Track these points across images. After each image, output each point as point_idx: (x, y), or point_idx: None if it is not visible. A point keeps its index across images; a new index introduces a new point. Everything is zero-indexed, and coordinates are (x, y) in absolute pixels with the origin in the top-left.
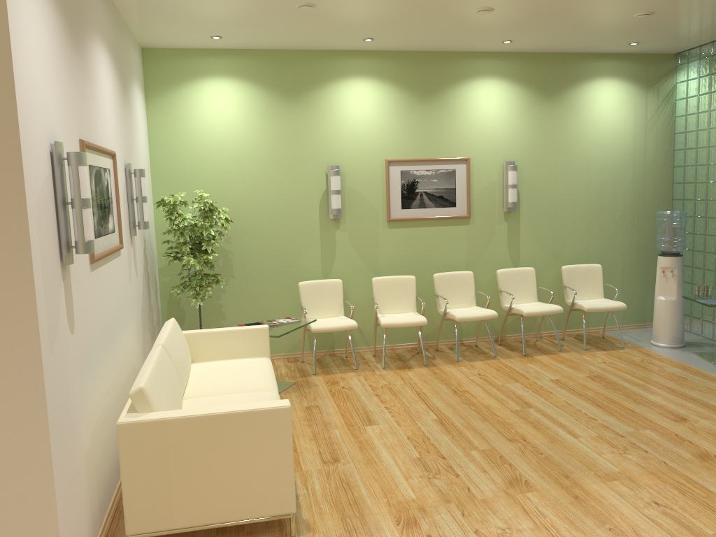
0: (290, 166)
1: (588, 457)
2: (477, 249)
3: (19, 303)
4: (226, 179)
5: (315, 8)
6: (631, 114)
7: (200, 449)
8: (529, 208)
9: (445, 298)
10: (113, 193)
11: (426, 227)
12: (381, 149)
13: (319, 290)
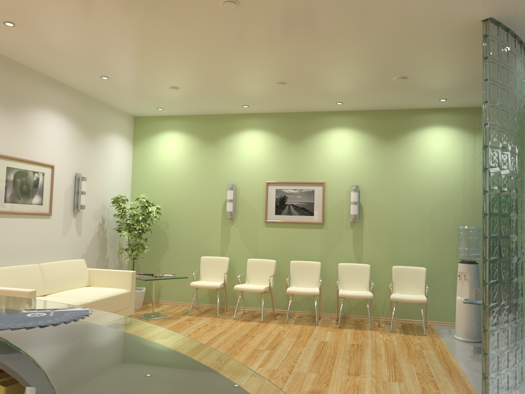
0: (206, 183)
1: None
2: (329, 247)
3: None
4: (170, 190)
5: (181, 88)
6: (460, 152)
7: None
8: (371, 220)
9: (287, 277)
10: (47, 185)
11: (292, 228)
12: (263, 174)
13: (213, 263)
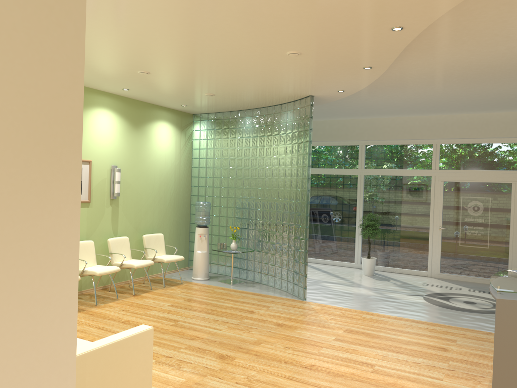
0: None
1: (238, 337)
2: (94, 225)
3: (68, 261)
4: None
5: None
6: (174, 144)
7: (104, 371)
8: (124, 197)
9: (84, 260)
10: None
11: None
12: None
13: None
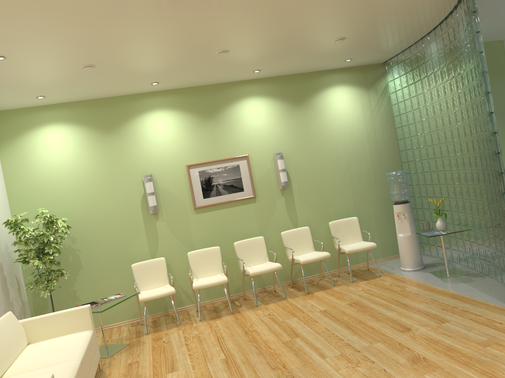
0: (115, 179)
1: (328, 374)
2: (265, 219)
3: None
4: (67, 196)
5: (96, 67)
6: (359, 108)
7: None
8: (298, 184)
9: (242, 259)
10: None
11: (224, 209)
12: (181, 158)
13: (147, 268)
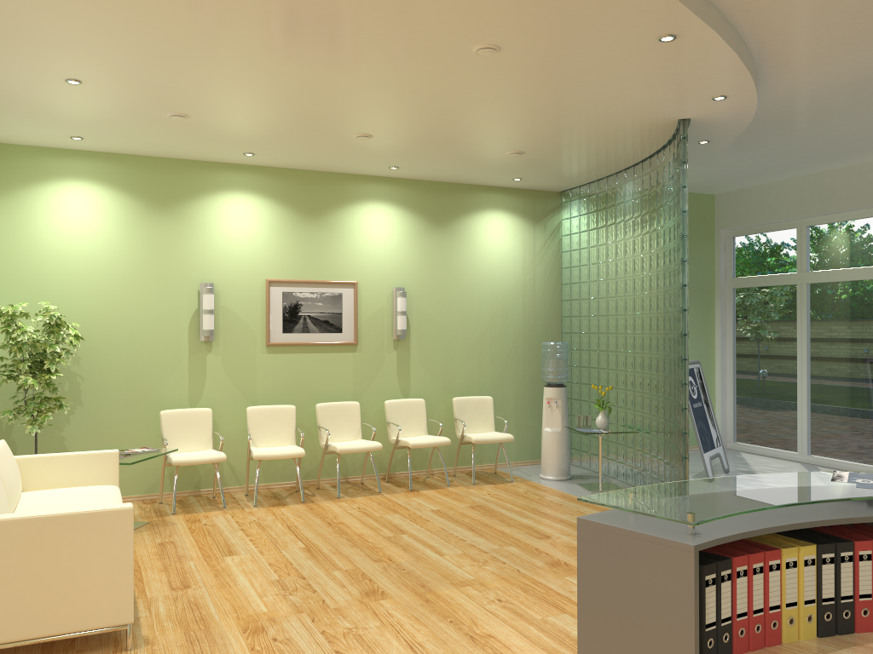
0: (157, 281)
1: (448, 570)
2: (365, 379)
3: None
4: (80, 292)
5: (189, 118)
6: (519, 247)
7: (29, 554)
8: (420, 337)
9: (326, 428)
10: None
11: (310, 353)
12: (261, 268)
13: (184, 420)
